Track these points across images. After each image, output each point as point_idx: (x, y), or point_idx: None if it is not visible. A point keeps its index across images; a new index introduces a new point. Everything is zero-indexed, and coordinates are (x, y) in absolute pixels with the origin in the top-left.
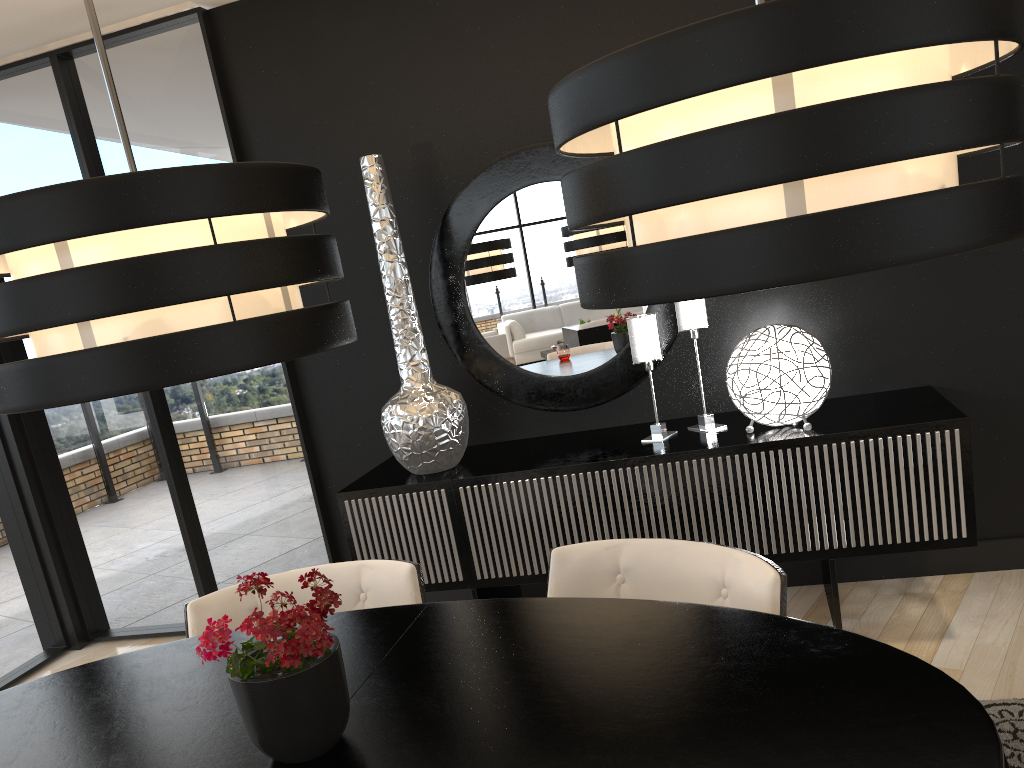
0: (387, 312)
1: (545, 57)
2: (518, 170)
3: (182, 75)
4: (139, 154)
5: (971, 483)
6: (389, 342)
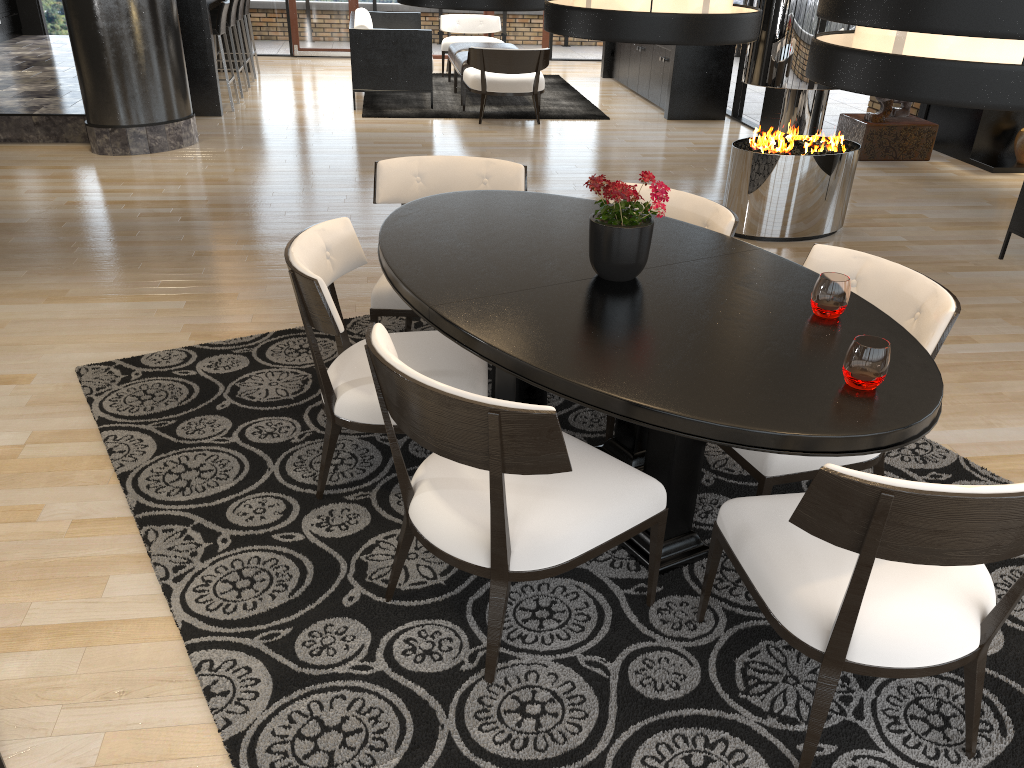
0: None
1: None
2: None
3: None
4: None
5: None
6: None
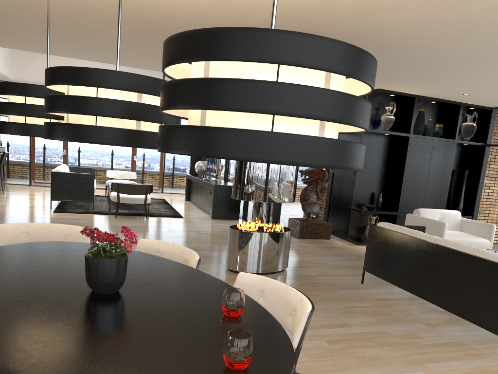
0: None
1: None
2: None
3: None
4: None
5: None
6: None
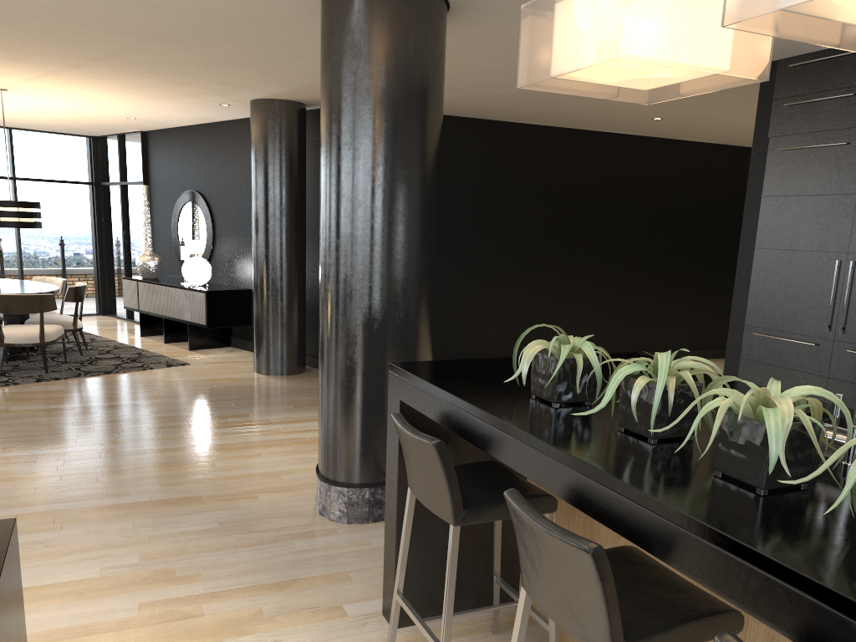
0: (166, 230)
1: (195, 165)
2: (187, 196)
3: (139, 148)
4: (130, 167)
5: (206, 309)
6: (165, 240)
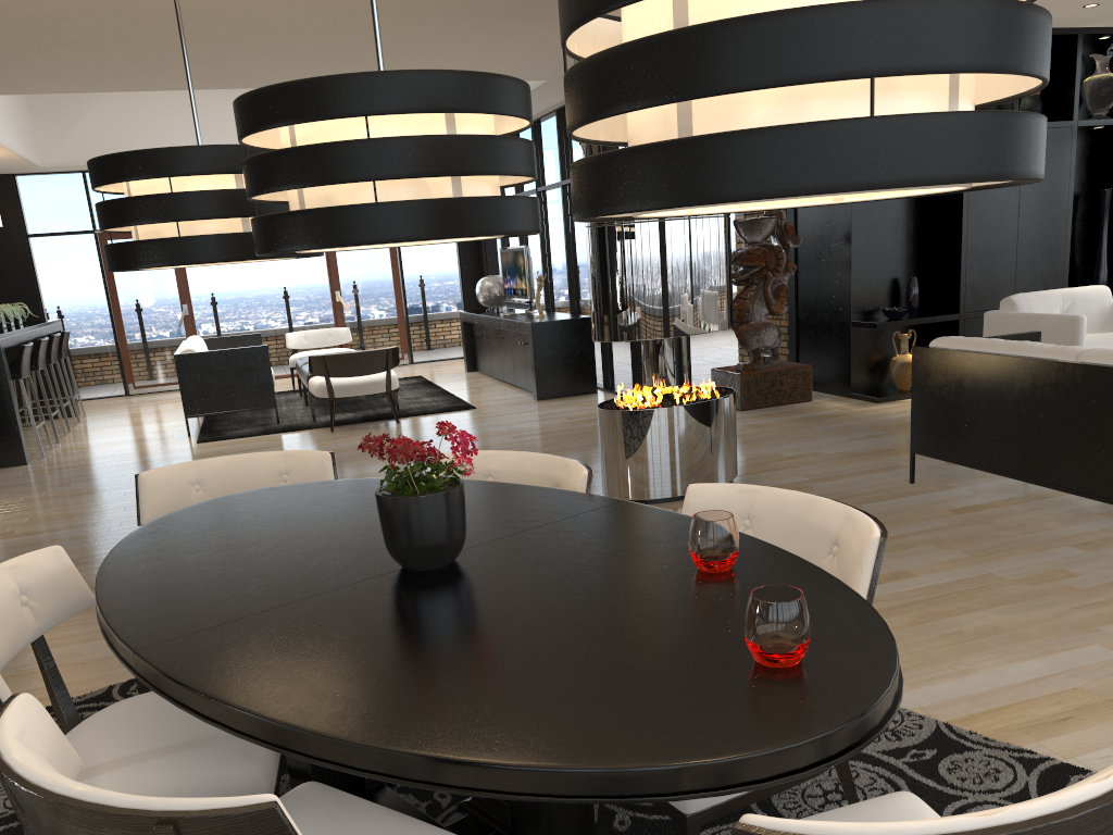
0: None
1: None
2: None
3: None
4: None
5: None
6: None
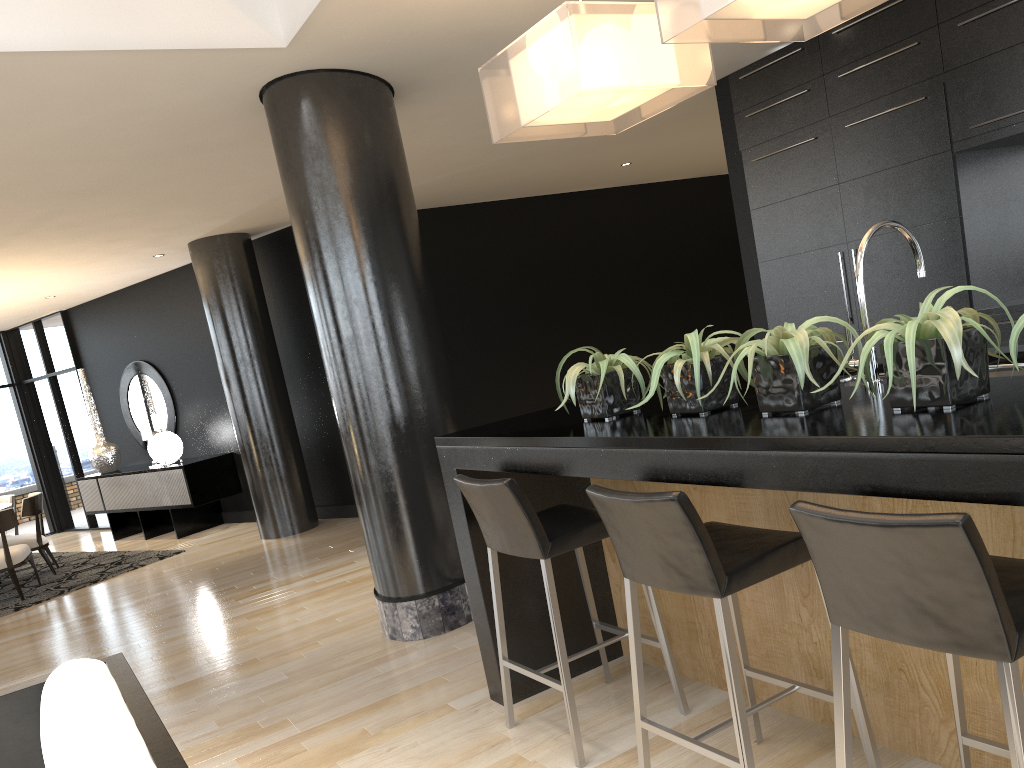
0: (115, 414)
1: (134, 333)
2: (133, 369)
3: (62, 330)
4: (56, 355)
5: (188, 486)
6: (117, 425)
